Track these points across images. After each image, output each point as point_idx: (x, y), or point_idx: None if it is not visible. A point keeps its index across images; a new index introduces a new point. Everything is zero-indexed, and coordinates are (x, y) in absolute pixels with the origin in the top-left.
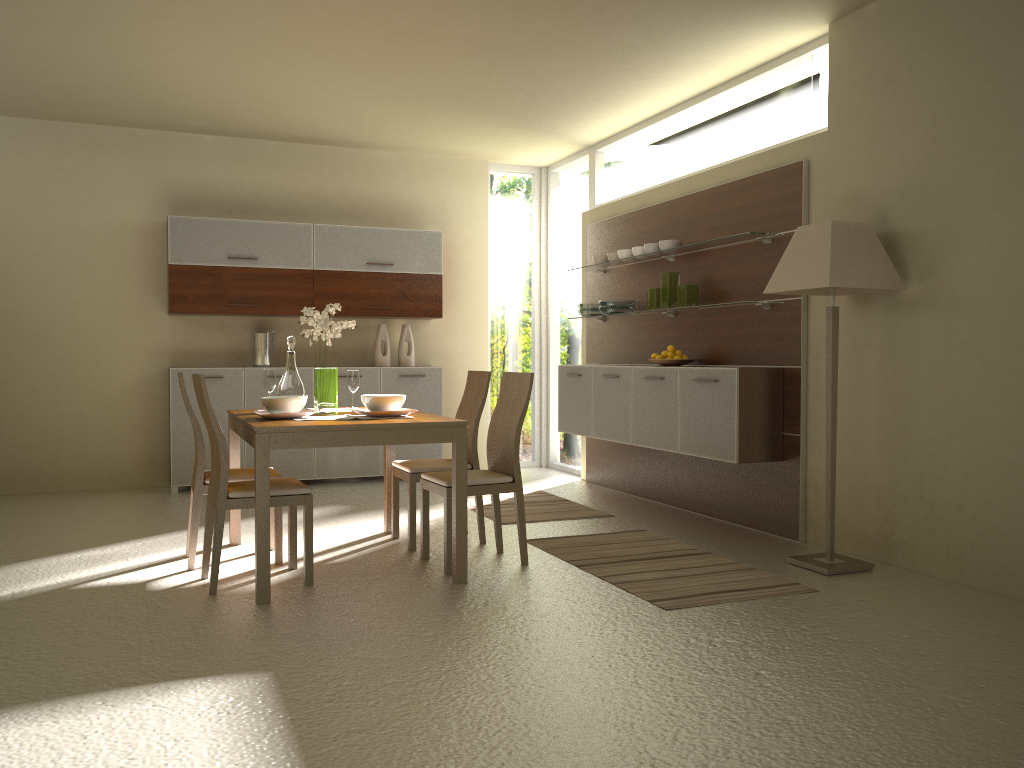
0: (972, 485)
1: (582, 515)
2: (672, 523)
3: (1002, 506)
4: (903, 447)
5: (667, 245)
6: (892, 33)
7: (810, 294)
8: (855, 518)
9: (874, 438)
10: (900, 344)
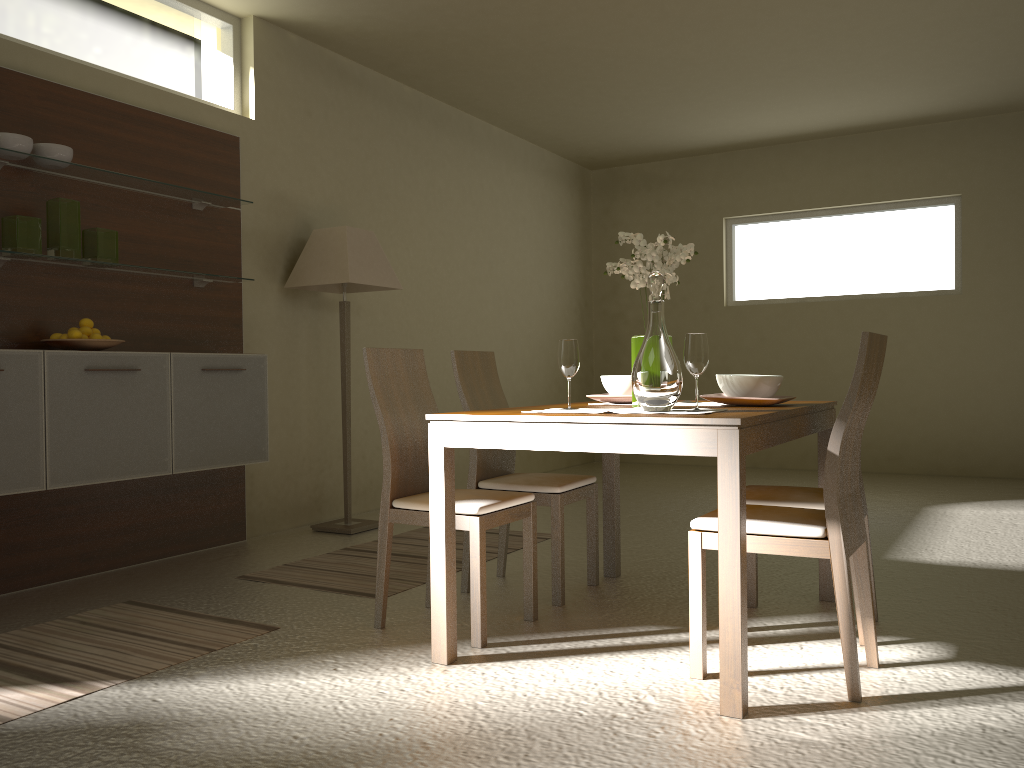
0: (369, 438)
1: (141, 612)
2: (170, 576)
3: None
4: (327, 421)
5: (71, 157)
6: (310, 75)
7: (306, 285)
8: (291, 494)
9: (305, 417)
10: (323, 336)
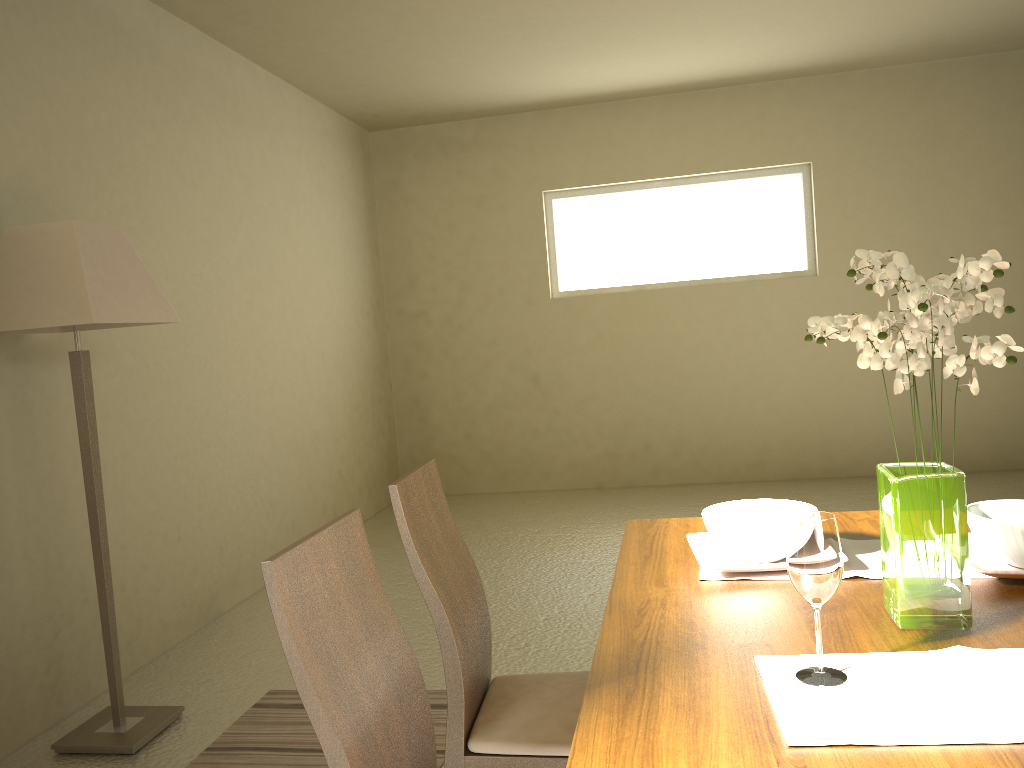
0: (130, 555)
1: None
2: None
3: (154, 562)
4: (59, 547)
5: None
6: None
7: (5, 329)
8: (7, 693)
9: (19, 554)
10: (37, 408)
